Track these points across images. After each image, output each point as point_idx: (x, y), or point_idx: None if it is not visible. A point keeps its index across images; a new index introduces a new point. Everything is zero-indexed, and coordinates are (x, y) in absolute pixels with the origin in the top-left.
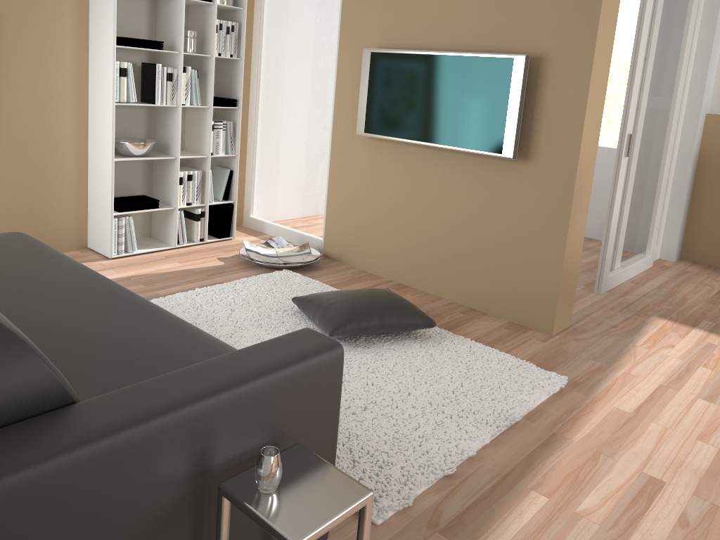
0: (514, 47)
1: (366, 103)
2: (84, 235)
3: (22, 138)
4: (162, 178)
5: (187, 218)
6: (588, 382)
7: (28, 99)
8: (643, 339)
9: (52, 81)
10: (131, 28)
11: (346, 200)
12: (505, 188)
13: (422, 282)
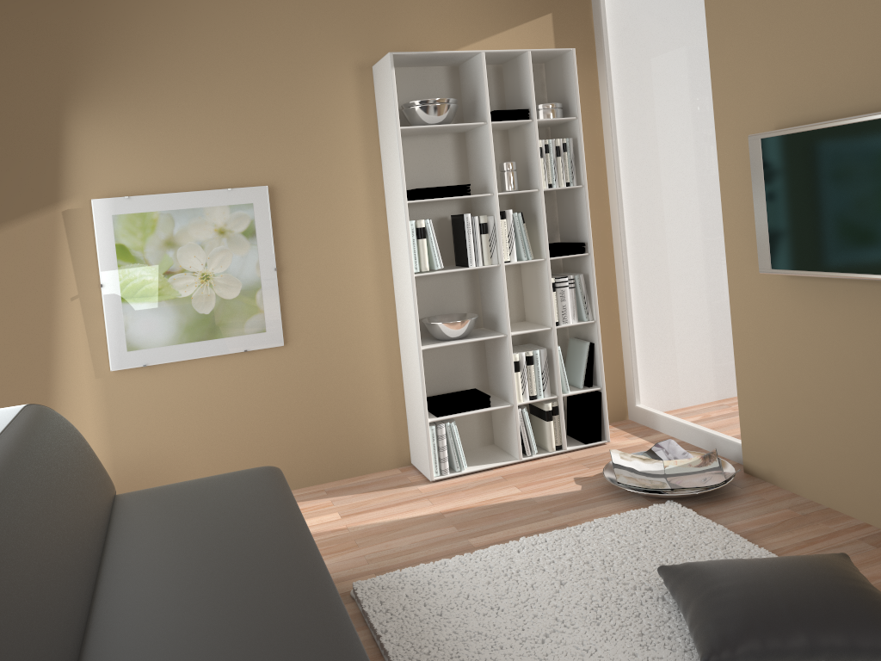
0: None
1: (767, 221)
2: (405, 448)
3: (319, 331)
4: (495, 363)
5: (536, 416)
6: None
7: (321, 283)
8: None
9: (347, 258)
10: (436, 174)
11: (765, 379)
12: None
13: None
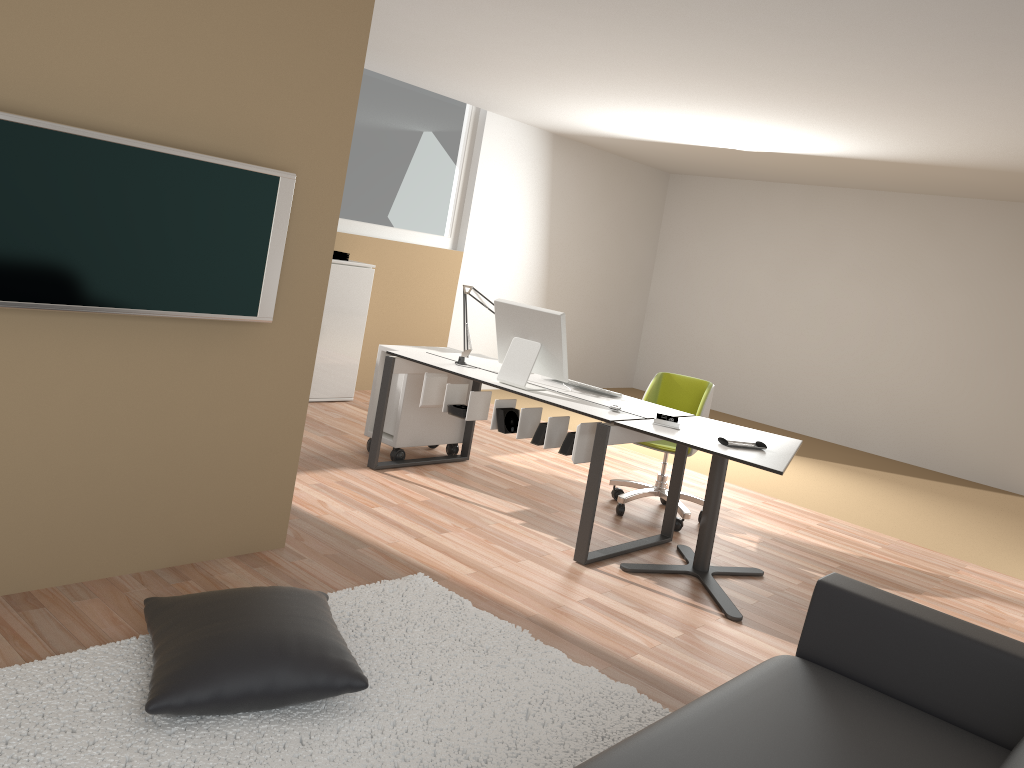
0: (248, 153)
1: None
2: None
3: None
4: None
5: None
6: (413, 568)
7: None
8: (301, 506)
9: None
10: None
11: None
12: (227, 363)
13: (62, 569)
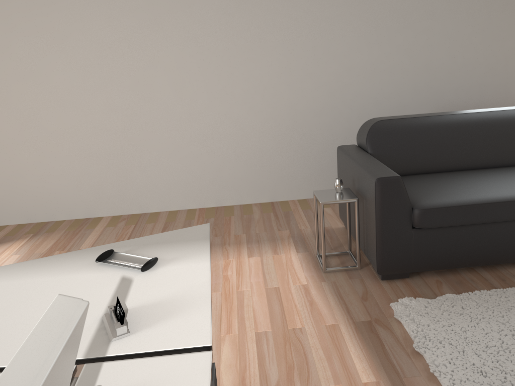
0: None
1: None
2: None
3: None
4: None
5: None
6: None
7: None
8: None
9: None
10: None
11: None
12: None
13: None
